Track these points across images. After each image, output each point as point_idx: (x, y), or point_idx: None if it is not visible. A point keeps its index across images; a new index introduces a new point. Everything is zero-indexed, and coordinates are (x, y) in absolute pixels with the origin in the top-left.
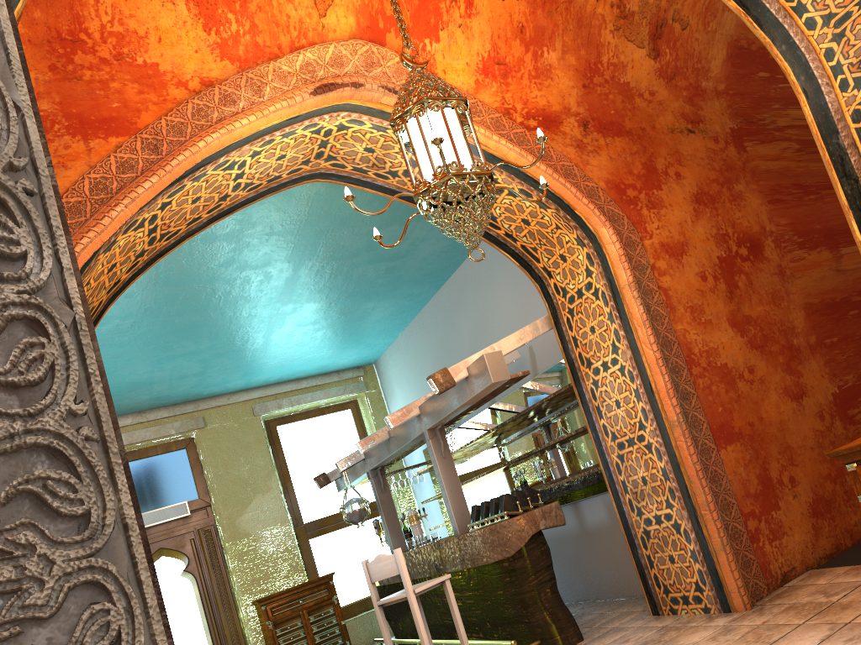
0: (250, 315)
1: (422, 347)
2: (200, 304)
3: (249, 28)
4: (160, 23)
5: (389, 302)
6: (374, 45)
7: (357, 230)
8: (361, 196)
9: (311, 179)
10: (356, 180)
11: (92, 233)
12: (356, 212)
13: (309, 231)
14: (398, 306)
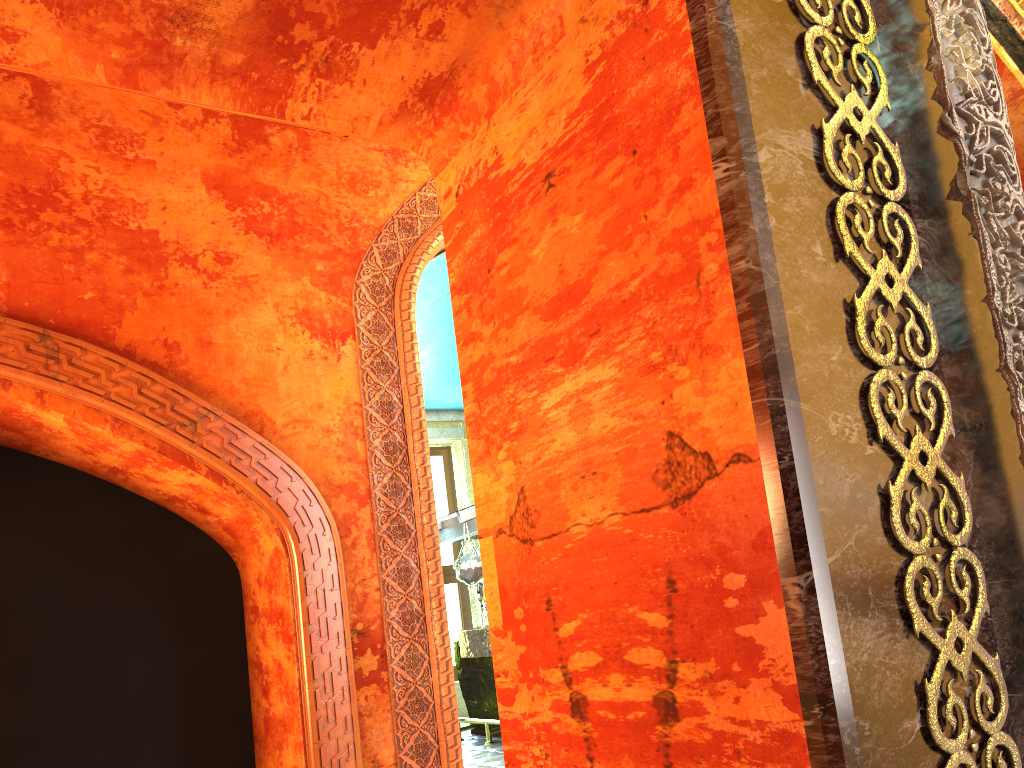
0: None
1: None
2: None
3: None
4: None
5: None
6: None
7: None
8: None
9: None
10: None
11: None
12: None
13: None
14: None
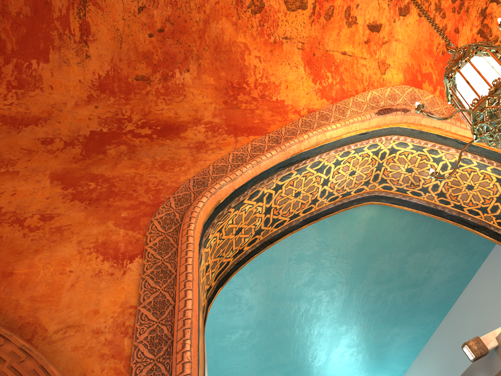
0: (319, 333)
1: (431, 368)
2: (290, 319)
3: (339, 80)
4: (288, 78)
5: (408, 329)
6: (415, 88)
7: (393, 256)
8: (398, 223)
9: (368, 201)
10: (398, 200)
11: (227, 178)
12: (393, 238)
13: (362, 255)
14: (414, 334)
